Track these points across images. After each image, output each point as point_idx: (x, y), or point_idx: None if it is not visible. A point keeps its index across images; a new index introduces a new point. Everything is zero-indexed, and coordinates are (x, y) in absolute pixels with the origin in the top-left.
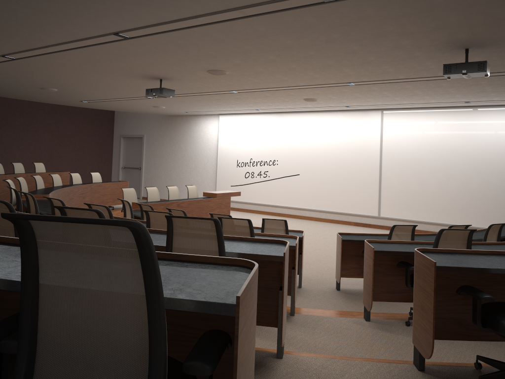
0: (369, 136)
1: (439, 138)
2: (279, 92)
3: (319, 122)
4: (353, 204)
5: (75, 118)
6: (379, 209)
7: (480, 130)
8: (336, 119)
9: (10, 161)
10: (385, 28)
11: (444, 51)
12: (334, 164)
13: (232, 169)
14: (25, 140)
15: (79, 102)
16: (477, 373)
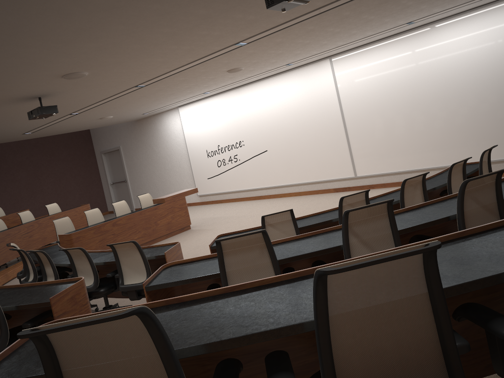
0: (324, 91)
1: (396, 73)
2: (186, 73)
3: (271, 88)
4: (327, 169)
5: (48, 148)
6: (355, 169)
7: (438, 50)
8: (287, 80)
9: None
10: None
11: None
12: (297, 130)
13: (204, 160)
14: (0, 184)
15: (25, 135)
16: None
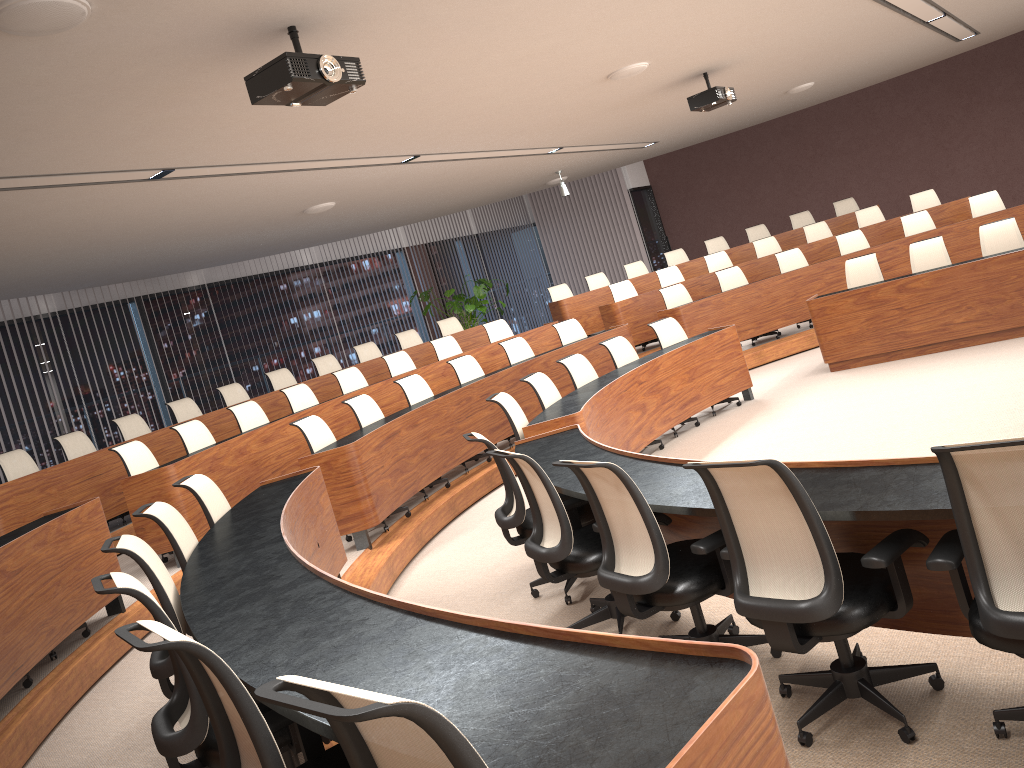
0: None
1: None
2: None
3: None
4: None
5: None
6: None
7: None
8: None
9: (1015, 165)
10: (238, 117)
11: (328, 32)
12: None
13: None
14: None
15: (981, 36)
16: (81, 637)
